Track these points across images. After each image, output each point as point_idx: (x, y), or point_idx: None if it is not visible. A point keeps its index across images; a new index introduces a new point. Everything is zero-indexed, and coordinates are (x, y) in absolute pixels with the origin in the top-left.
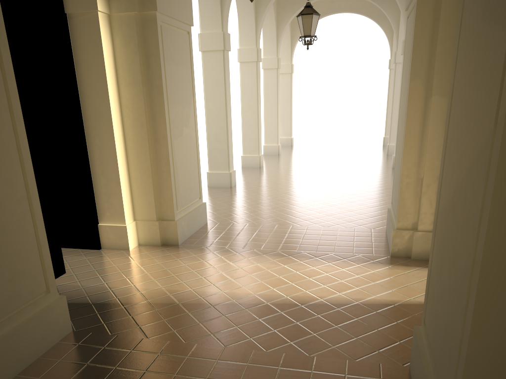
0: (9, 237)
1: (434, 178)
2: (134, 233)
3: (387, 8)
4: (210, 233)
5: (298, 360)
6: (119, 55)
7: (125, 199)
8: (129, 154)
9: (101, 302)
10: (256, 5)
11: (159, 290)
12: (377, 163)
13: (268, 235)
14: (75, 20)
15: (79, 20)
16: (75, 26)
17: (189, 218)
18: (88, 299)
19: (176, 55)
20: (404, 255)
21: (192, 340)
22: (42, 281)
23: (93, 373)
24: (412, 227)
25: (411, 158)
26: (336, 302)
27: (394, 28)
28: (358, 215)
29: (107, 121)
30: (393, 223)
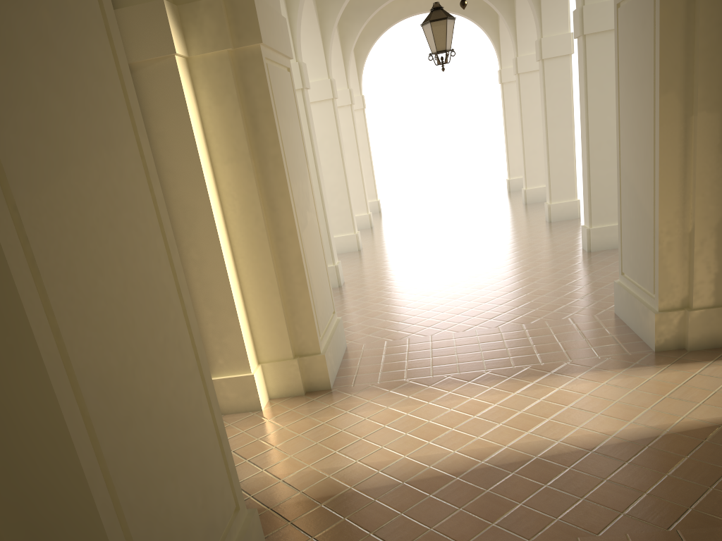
0: (191, 437)
1: (710, 230)
2: (262, 383)
3: None
4: (364, 361)
5: (657, 540)
6: (209, 118)
7: (245, 334)
8: (239, 266)
9: (280, 503)
10: (320, 18)
11: (357, 467)
12: (522, 218)
13: (453, 350)
14: (139, 74)
15: (146, 72)
16: (139, 83)
17: (333, 346)
18: (257, 502)
19: (285, 105)
20: (675, 347)
21: (471, 540)
22: (230, 493)
23: None
24: (682, 304)
25: (671, 206)
26: (636, 436)
27: (508, 26)
28: (557, 298)
29: (207, 221)
30: (645, 303)
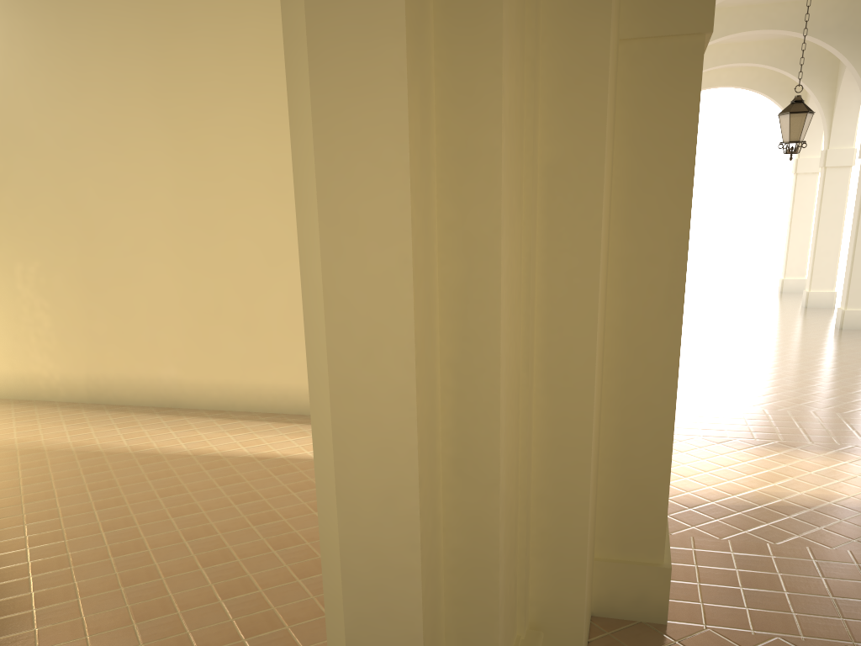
0: None
1: None
2: None
3: (814, 85)
4: (679, 419)
5: None
6: None
7: None
8: None
9: None
10: None
11: (710, 490)
12: (806, 320)
13: (770, 423)
14: None
15: None
16: None
17: None
18: None
19: None
20: None
21: (837, 546)
22: None
23: (759, 578)
24: None
25: None
26: None
27: (824, 115)
28: None
29: None
30: None
